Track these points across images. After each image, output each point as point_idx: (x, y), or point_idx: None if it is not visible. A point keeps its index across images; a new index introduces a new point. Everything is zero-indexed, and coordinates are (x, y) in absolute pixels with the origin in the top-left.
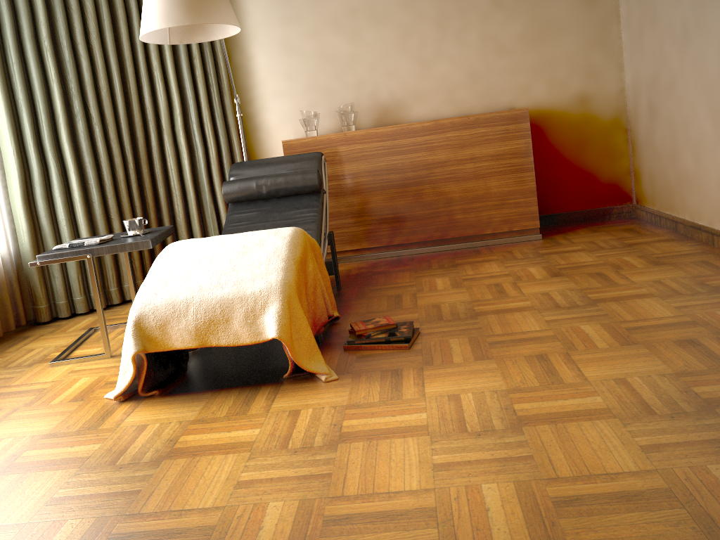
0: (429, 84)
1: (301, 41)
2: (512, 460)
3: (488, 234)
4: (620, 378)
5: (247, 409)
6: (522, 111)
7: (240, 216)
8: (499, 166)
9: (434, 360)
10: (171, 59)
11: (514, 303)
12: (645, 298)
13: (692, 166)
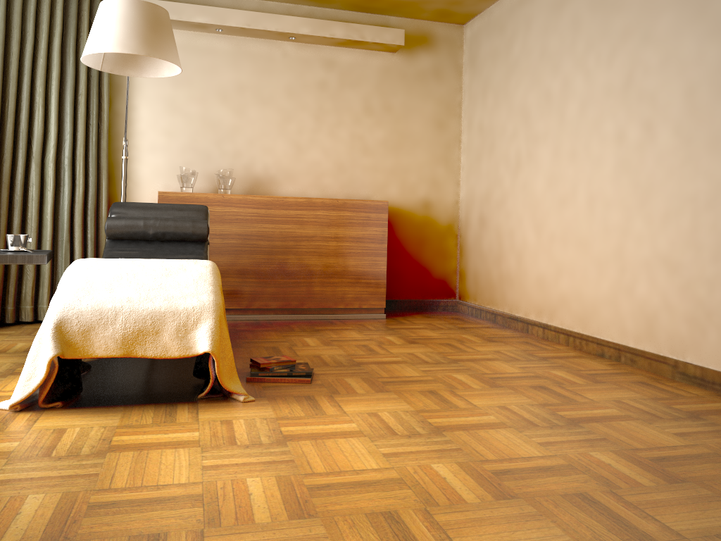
0: (301, 167)
1: (187, 104)
2: (446, 450)
3: (340, 309)
4: (501, 406)
5: (173, 419)
6: (383, 203)
7: (121, 253)
8: (358, 248)
9: (339, 391)
10: (57, 89)
11: (387, 358)
12: (493, 361)
13: (514, 267)
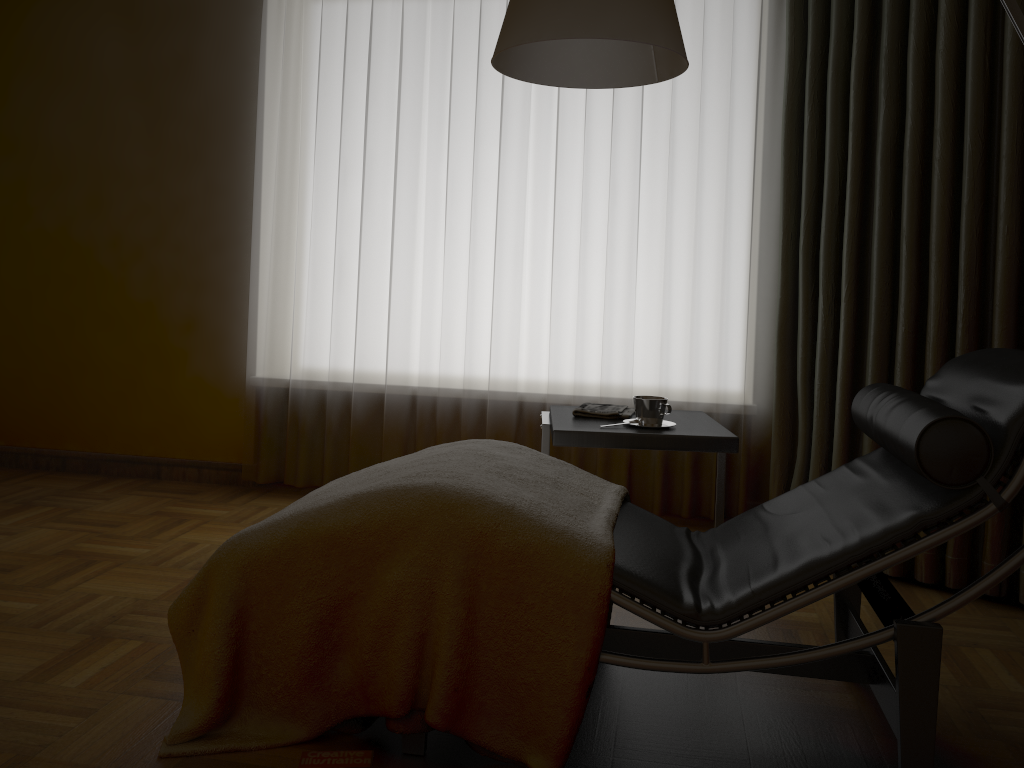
0: None
1: None
2: None
3: None
4: None
5: (160, 679)
6: None
7: (840, 473)
8: None
9: None
10: None
11: None
12: None
13: None
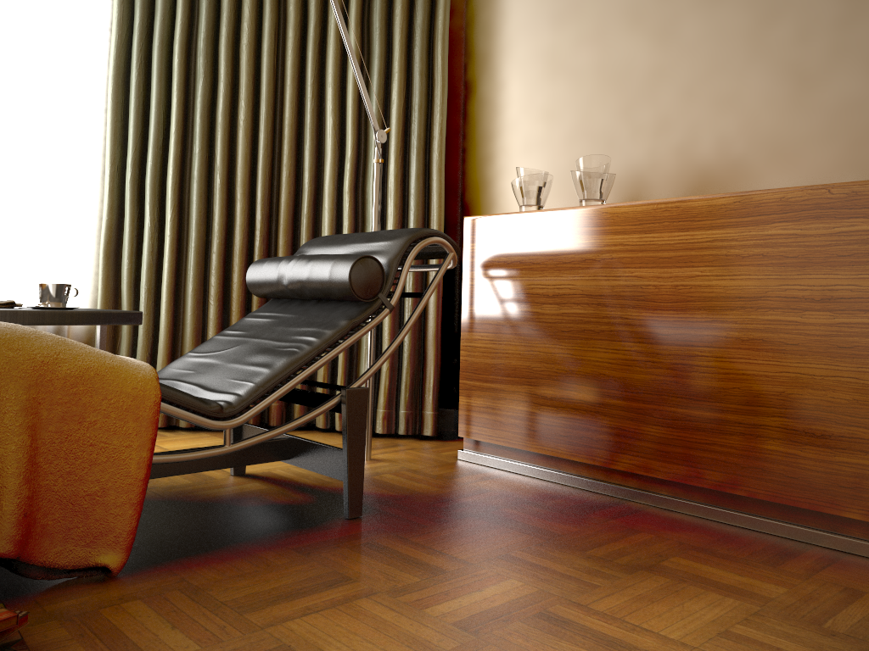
0: (810, 124)
1: (574, 51)
2: None
3: (857, 521)
4: None
5: None
6: None
7: (248, 322)
8: None
9: None
10: (352, 80)
11: None
12: None
13: None
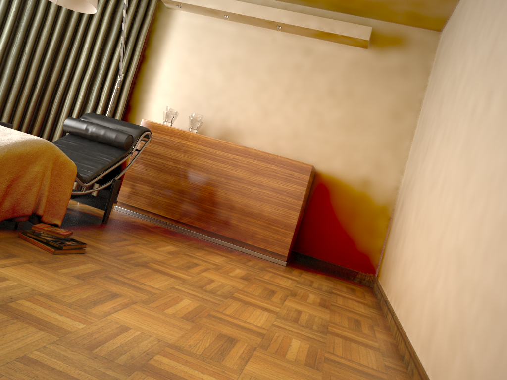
0: (264, 128)
1: (195, 67)
2: None
3: (249, 245)
4: (128, 327)
5: None
6: (307, 166)
7: (65, 142)
8: (276, 198)
9: (50, 264)
10: (100, 39)
11: (180, 273)
12: (266, 311)
13: (399, 251)
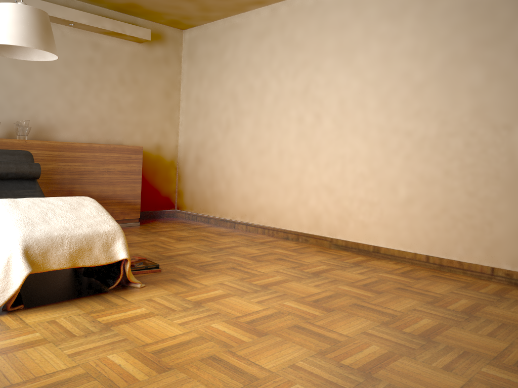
0: (74, 119)
1: None
2: (281, 296)
3: None
4: (275, 271)
5: (114, 303)
6: (139, 147)
7: None
8: (123, 178)
9: (184, 274)
10: None
11: (181, 251)
12: (239, 247)
13: (224, 189)
